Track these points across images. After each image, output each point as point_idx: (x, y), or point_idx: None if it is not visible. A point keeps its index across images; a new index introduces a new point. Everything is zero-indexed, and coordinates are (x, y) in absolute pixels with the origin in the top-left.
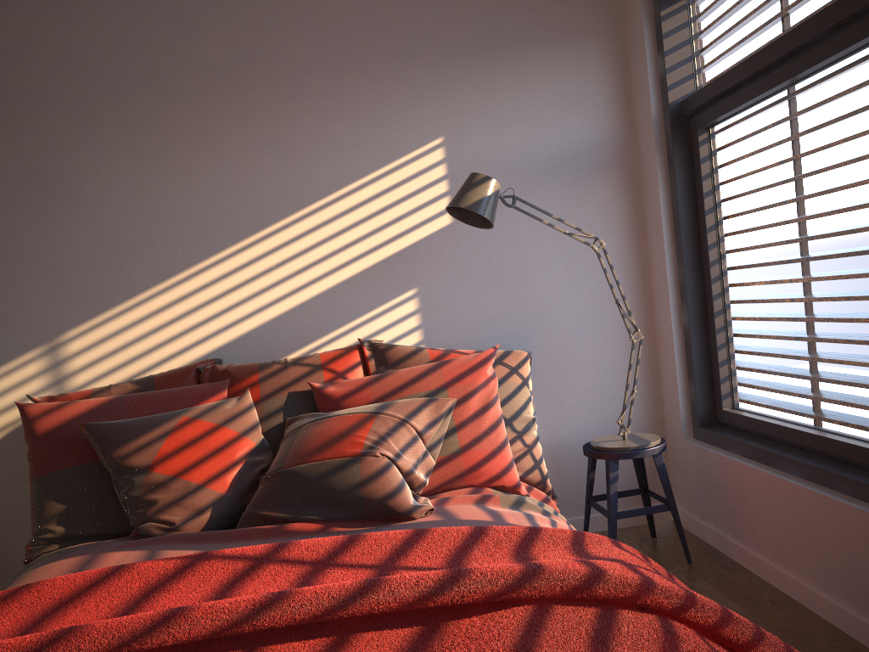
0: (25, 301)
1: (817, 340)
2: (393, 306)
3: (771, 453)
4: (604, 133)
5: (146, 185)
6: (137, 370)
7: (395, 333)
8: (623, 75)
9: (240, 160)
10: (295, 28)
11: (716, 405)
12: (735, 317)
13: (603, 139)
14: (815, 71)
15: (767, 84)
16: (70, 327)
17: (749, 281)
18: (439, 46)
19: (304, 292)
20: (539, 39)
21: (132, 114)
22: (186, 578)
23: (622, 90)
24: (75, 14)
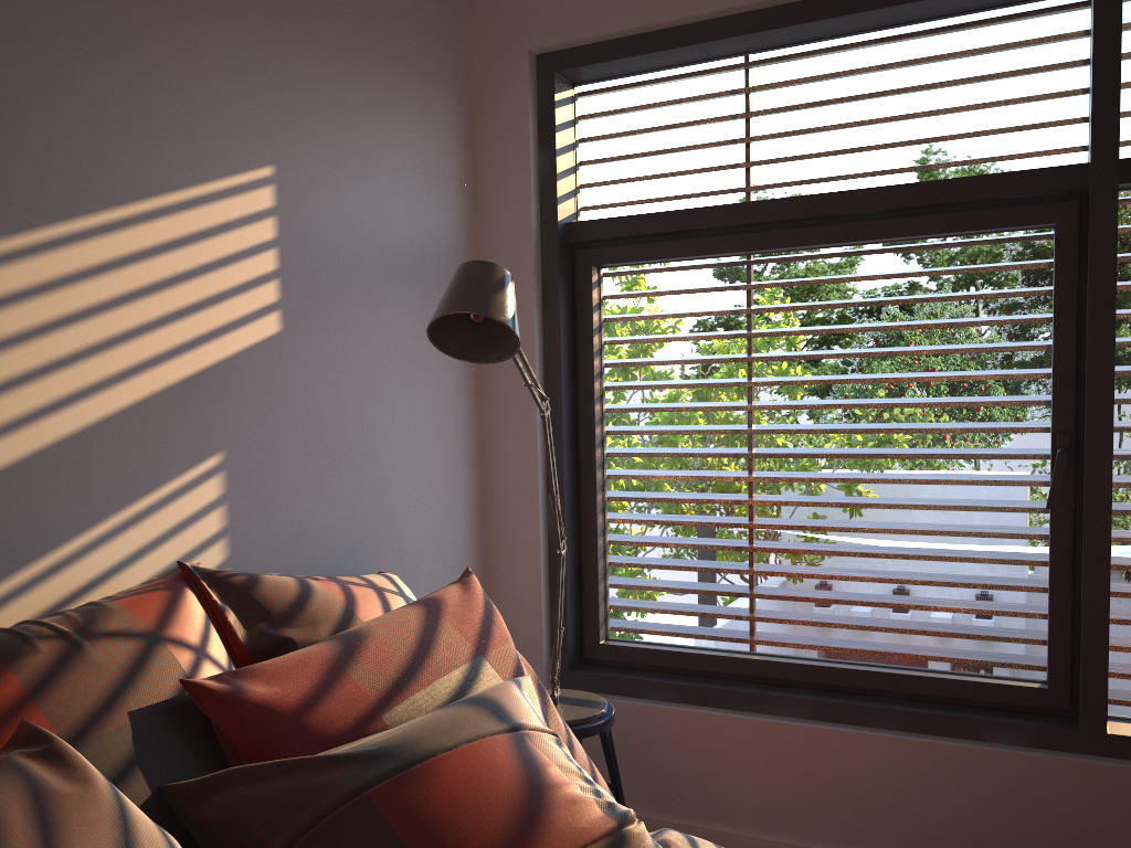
0: None
1: (803, 551)
2: (183, 487)
3: (748, 694)
4: (452, 236)
5: None
6: None
7: (183, 546)
8: (470, 159)
9: None
10: None
11: (586, 637)
12: (629, 519)
13: (451, 244)
14: (837, 246)
15: (764, 242)
16: None
17: (669, 475)
18: None
19: (2, 445)
20: (395, 58)
21: None
22: None
23: (469, 179)
24: None
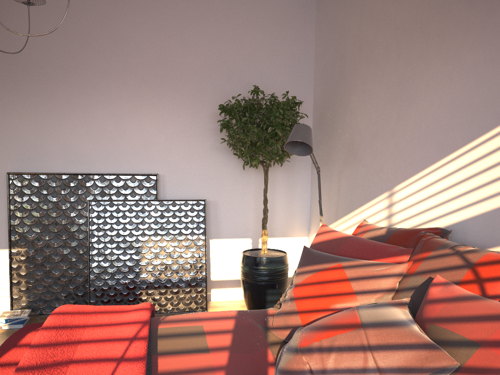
0: (386, 163)
1: None
2: None
3: None
4: None
5: (444, 83)
6: (419, 221)
7: None
8: None
9: None
10: None
11: None
12: None
13: None
14: None
15: None
16: (398, 183)
17: None
18: None
19: None
20: None
21: (446, 26)
22: (118, 343)
23: None
24: None
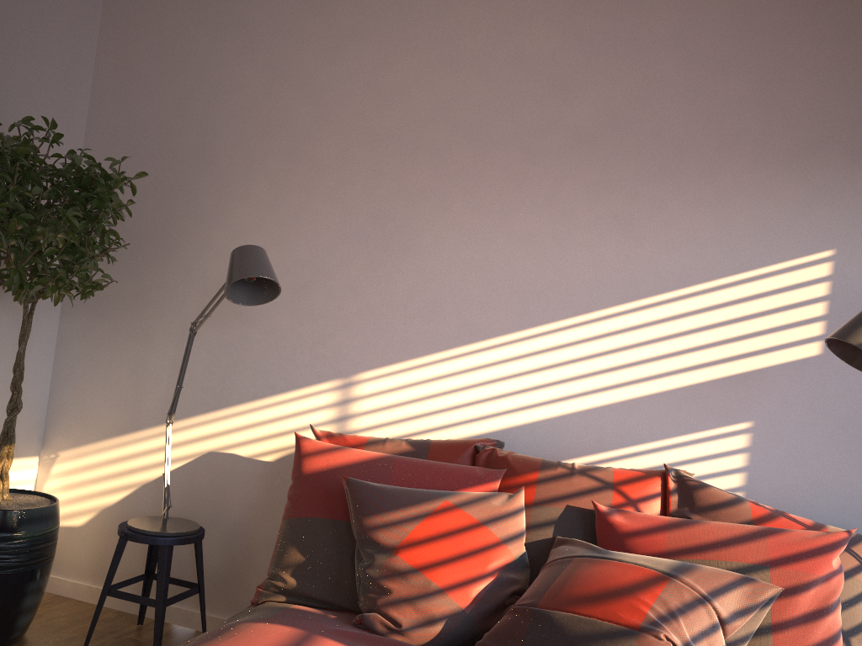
0: (336, 333)
1: None
2: (716, 435)
3: None
4: None
5: (478, 243)
6: (416, 428)
7: (709, 468)
8: None
9: (581, 235)
10: (682, 102)
11: None
12: None
13: None
14: None
15: None
16: (367, 368)
17: None
18: (857, 142)
19: (613, 392)
20: None
21: (485, 170)
22: None
23: None
24: (459, 66)
